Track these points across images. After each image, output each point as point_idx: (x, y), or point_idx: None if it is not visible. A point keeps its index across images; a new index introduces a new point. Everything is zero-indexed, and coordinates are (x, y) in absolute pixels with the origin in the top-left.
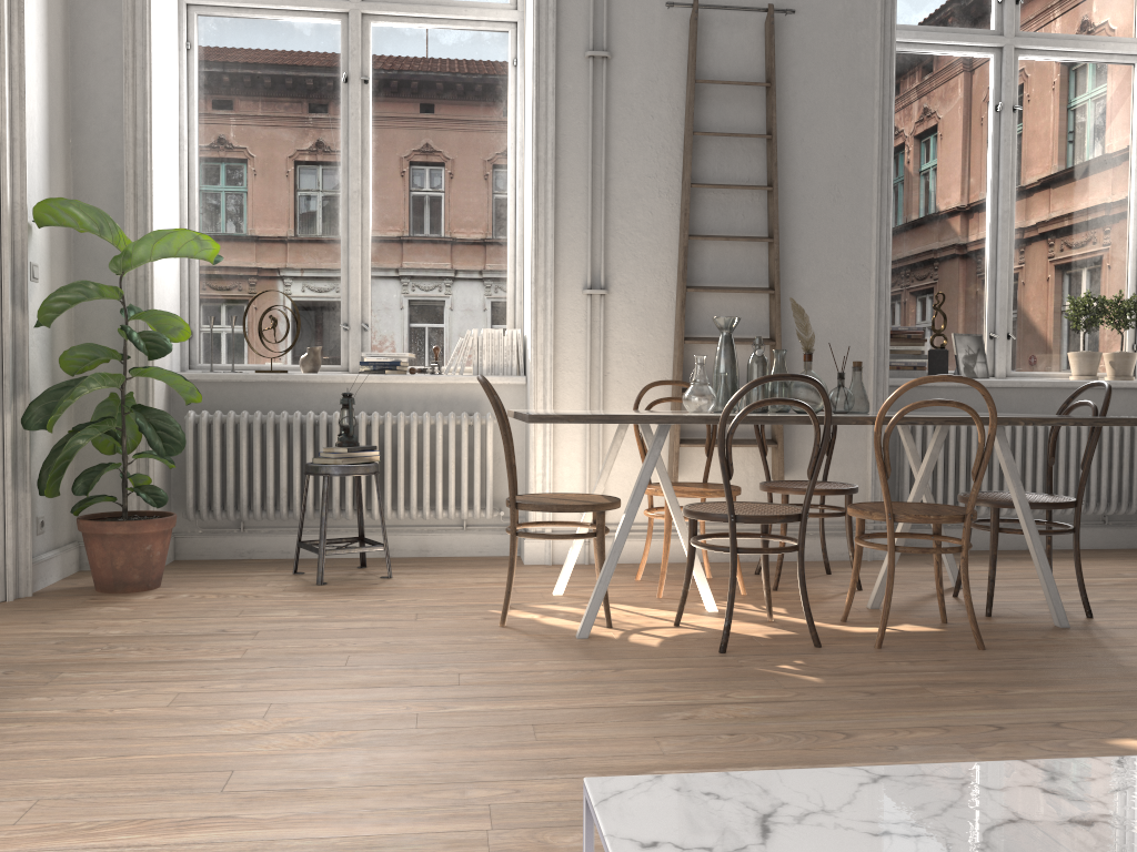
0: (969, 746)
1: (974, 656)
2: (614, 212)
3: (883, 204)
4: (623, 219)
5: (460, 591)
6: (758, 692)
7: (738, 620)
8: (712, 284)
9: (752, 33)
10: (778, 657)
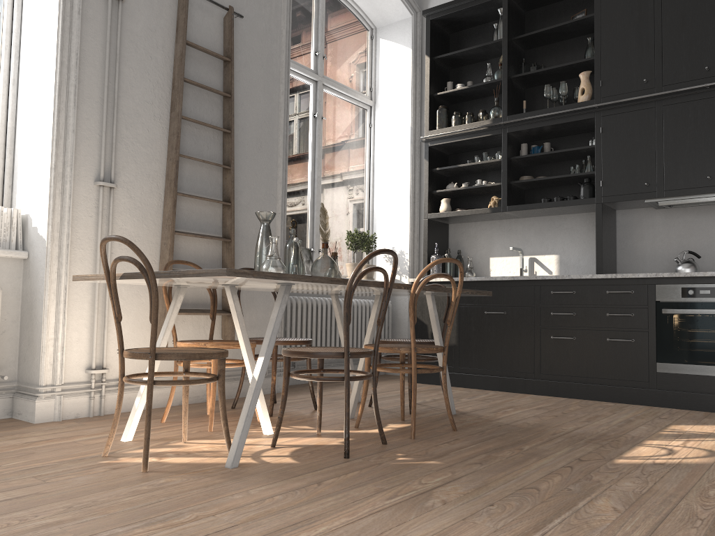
0: (586, 479)
1: (462, 434)
2: (121, 123)
3: (283, 157)
4: (128, 130)
5: (29, 452)
6: (432, 476)
7: (301, 437)
8: (187, 193)
9: (216, 22)
10: (383, 454)
